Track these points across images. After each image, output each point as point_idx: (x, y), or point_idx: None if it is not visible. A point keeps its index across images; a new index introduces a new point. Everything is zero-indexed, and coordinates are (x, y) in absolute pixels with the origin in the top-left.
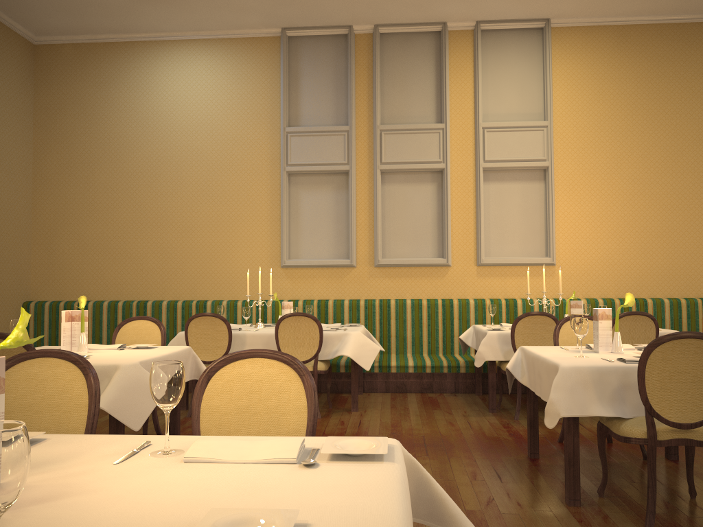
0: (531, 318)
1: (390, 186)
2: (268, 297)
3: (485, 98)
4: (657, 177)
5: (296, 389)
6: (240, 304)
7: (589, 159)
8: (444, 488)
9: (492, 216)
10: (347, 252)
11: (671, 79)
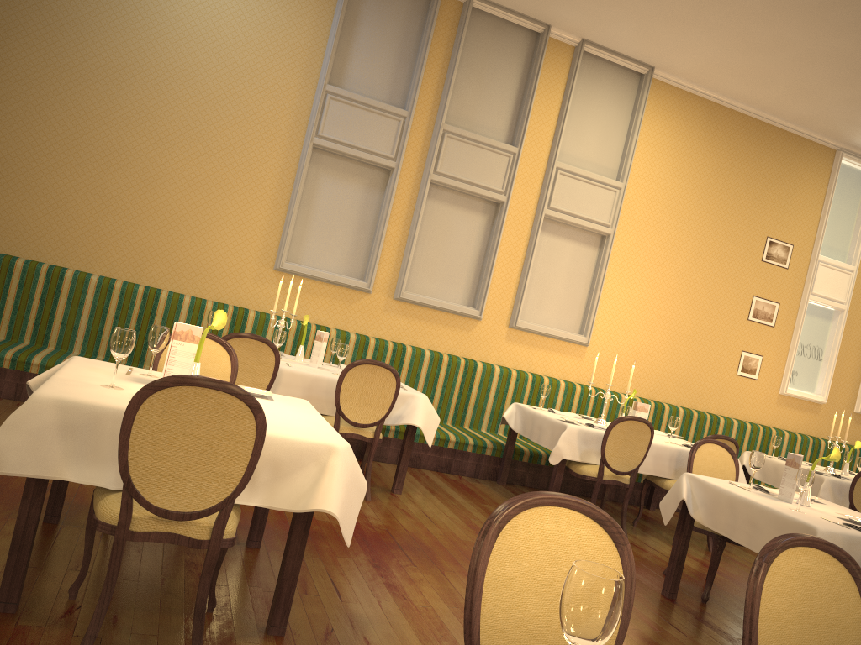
0: (630, 423)
1: (434, 204)
2: (247, 305)
3: (564, 132)
4: (702, 277)
5: (853, 596)
6: (210, 307)
7: (648, 238)
8: (644, 641)
9: (537, 273)
10: (363, 271)
11: (741, 178)
